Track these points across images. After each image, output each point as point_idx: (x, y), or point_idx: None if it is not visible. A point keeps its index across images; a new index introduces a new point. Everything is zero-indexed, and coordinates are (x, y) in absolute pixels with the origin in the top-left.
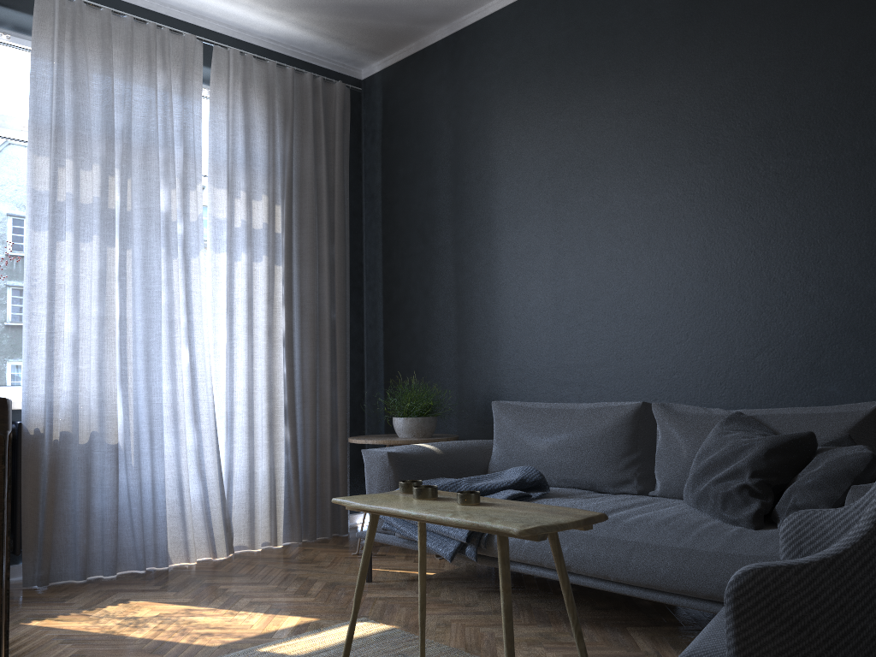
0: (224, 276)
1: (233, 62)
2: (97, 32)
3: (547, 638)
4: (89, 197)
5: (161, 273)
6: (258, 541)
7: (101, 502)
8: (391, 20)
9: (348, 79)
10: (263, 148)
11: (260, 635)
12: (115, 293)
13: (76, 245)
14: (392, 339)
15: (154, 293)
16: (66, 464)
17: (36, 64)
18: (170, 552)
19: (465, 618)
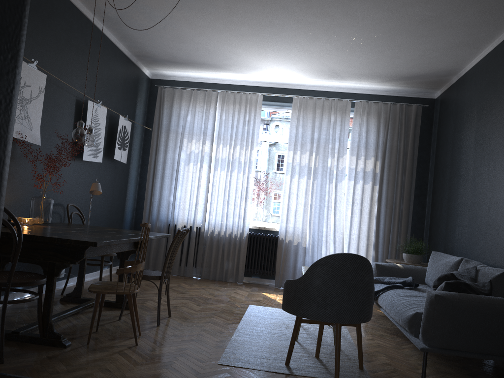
0: (352, 190)
1: (362, 106)
2: (311, 106)
3: (380, 335)
4: (303, 163)
5: (325, 189)
6: None
7: (299, 265)
8: (428, 78)
9: (427, 100)
10: (374, 138)
11: None
12: (309, 195)
13: (298, 179)
14: (431, 219)
15: (322, 196)
16: (289, 251)
17: (291, 121)
18: None
19: (370, 325)
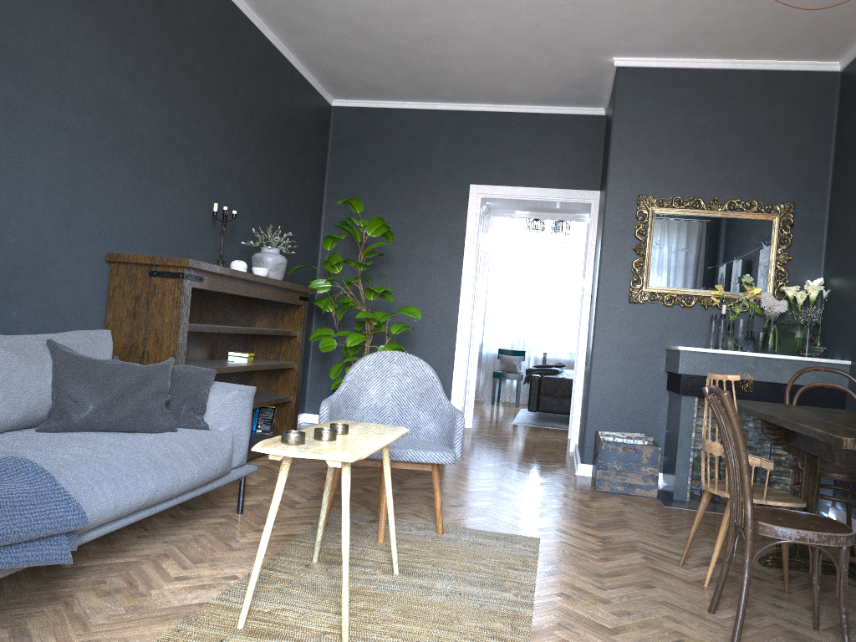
0: None
1: None
2: None
3: (119, 591)
4: None
5: None
6: None
7: None
8: None
9: None
10: None
11: None
12: None
13: None
14: None
15: None
16: None
17: None
18: None
19: (49, 637)
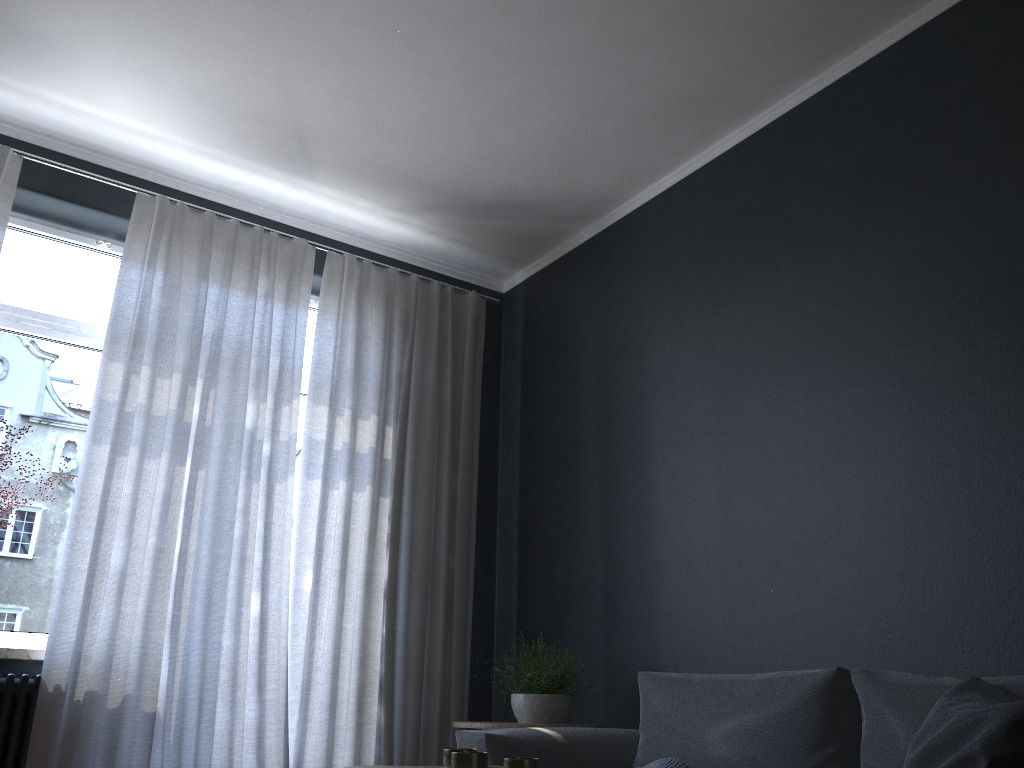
0: (316, 508)
1: (347, 267)
2: (197, 235)
3: None
4: (163, 408)
5: (237, 499)
6: None
7: None
8: (528, 219)
9: (487, 292)
10: (376, 361)
11: None
12: (177, 521)
13: (140, 462)
14: (527, 596)
15: (225, 523)
16: (87, 735)
17: (125, 266)
18: None
19: None
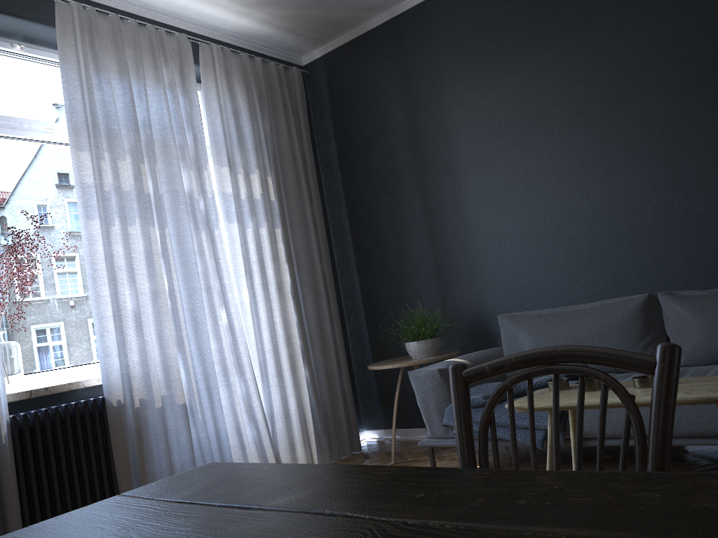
0: (239, 243)
1: (217, 55)
2: (108, 36)
3: None
4: (128, 184)
5: (194, 246)
6: None
7: (179, 457)
8: (341, 10)
9: (293, 66)
10: (248, 129)
11: None
12: (161, 268)
13: (124, 229)
14: (368, 280)
15: (192, 264)
16: (146, 429)
17: (65, 68)
18: None
19: None
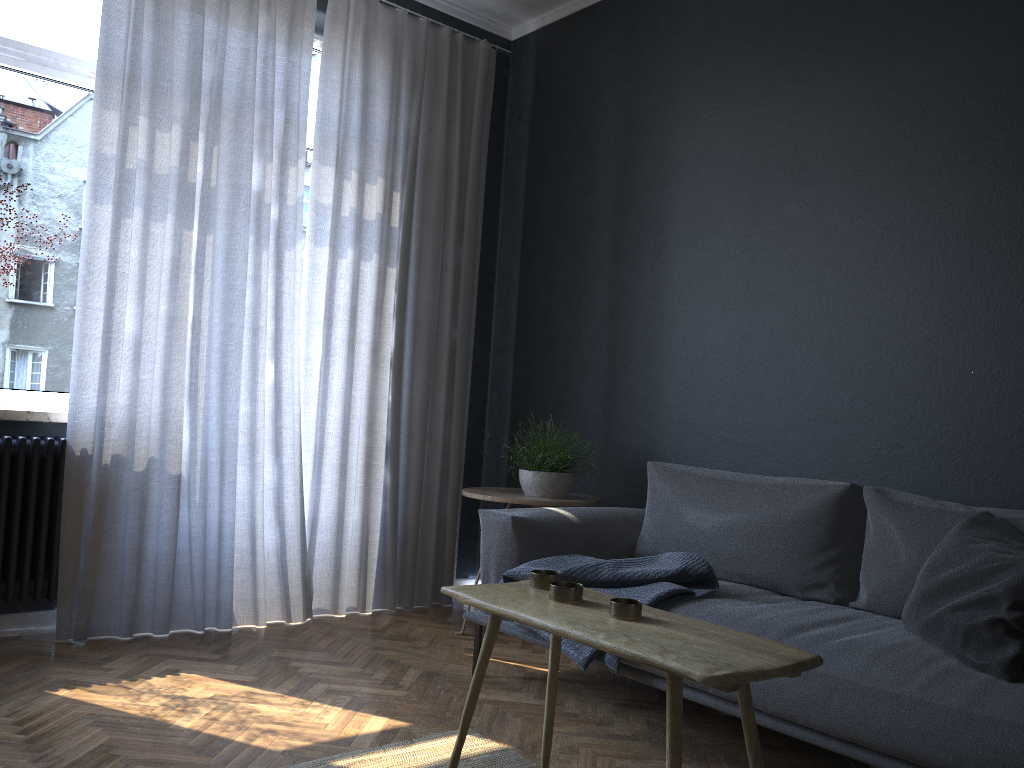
0: (324, 276)
1: (354, 6)
2: None
3: None
4: (165, 165)
5: (247, 267)
6: (343, 605)
7: (156, 544)
8: None
9: (495, 39)
10: (383, 119)
11: (336, 740)
12: (189, 288)
13: (145, 225)
14: (524, 369)
15: (237, 292)
16: (116, 495)
17: None
18: (235, 610)
19: (597, 742)
